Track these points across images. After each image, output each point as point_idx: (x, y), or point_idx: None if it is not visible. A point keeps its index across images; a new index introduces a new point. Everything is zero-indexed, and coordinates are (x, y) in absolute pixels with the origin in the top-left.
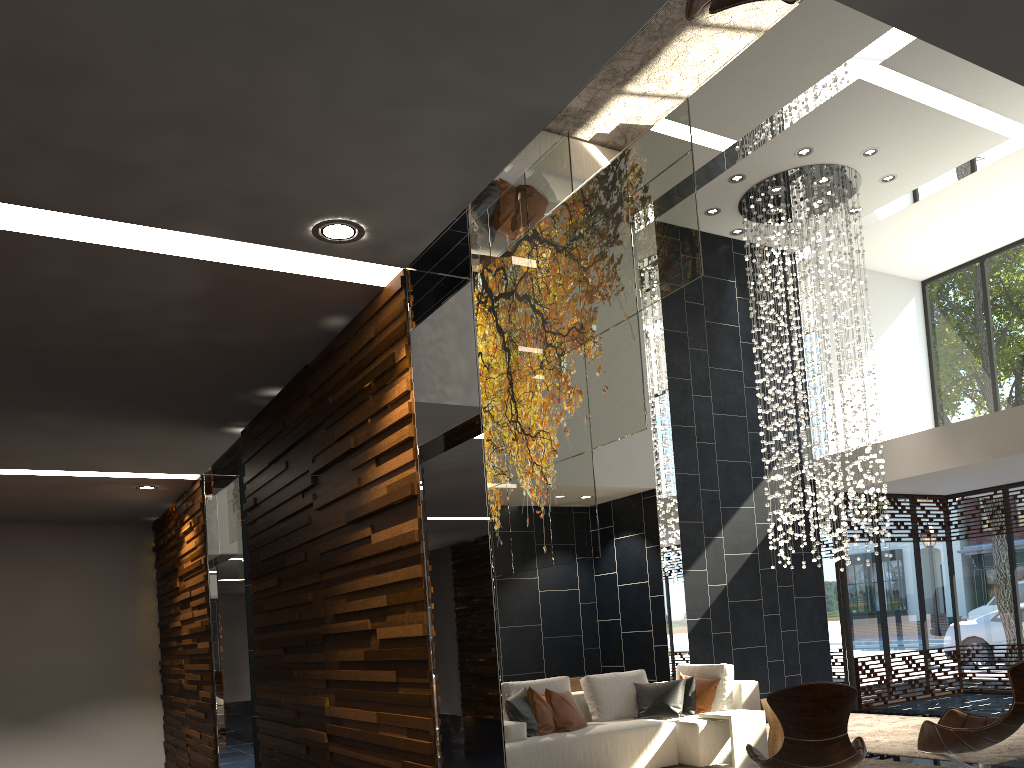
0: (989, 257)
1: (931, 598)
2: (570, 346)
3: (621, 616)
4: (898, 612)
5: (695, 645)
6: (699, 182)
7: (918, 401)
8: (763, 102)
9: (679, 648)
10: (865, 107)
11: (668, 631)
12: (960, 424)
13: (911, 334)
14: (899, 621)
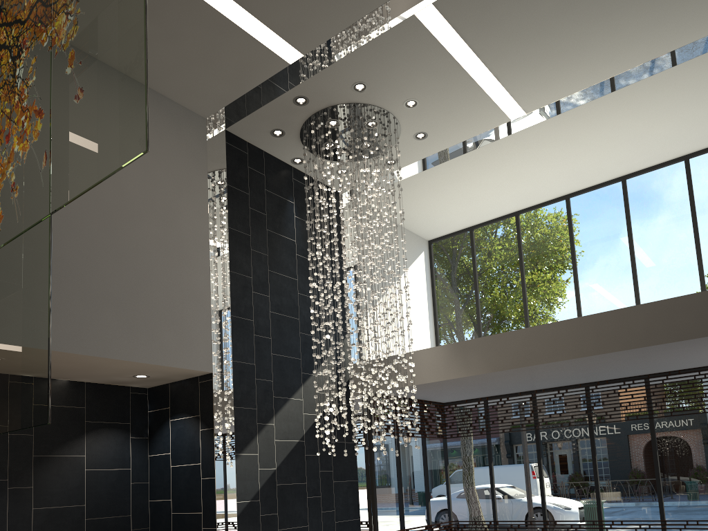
0: (476, 228)
1: (433, 483)
2: (31, 36)
3: (172, 497)
4: (411, 494)
5: (244, 527)
6: (267, 95)
7: (426, 329)
8: (331, 15)
9: (228, 530)
10: (414, 51)
11: (218, 514)
12: (468, 342)
13: (421, 278)
14: (411, 502)
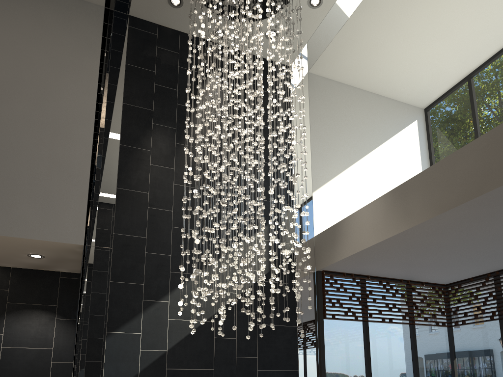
0: (475, 74)
1: None
2: None
3: None
4: None
5: None
6: None
7: None
8: None
9: None
10: None
11: None
12: (408, 183)
13: (413, 147)
14: None
